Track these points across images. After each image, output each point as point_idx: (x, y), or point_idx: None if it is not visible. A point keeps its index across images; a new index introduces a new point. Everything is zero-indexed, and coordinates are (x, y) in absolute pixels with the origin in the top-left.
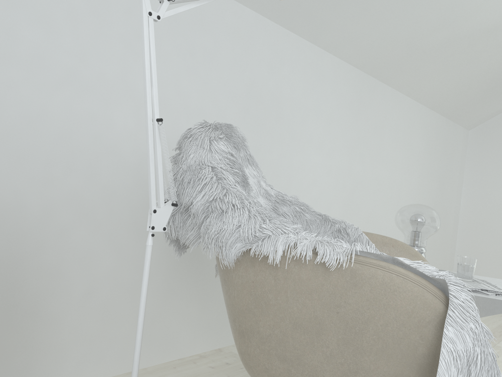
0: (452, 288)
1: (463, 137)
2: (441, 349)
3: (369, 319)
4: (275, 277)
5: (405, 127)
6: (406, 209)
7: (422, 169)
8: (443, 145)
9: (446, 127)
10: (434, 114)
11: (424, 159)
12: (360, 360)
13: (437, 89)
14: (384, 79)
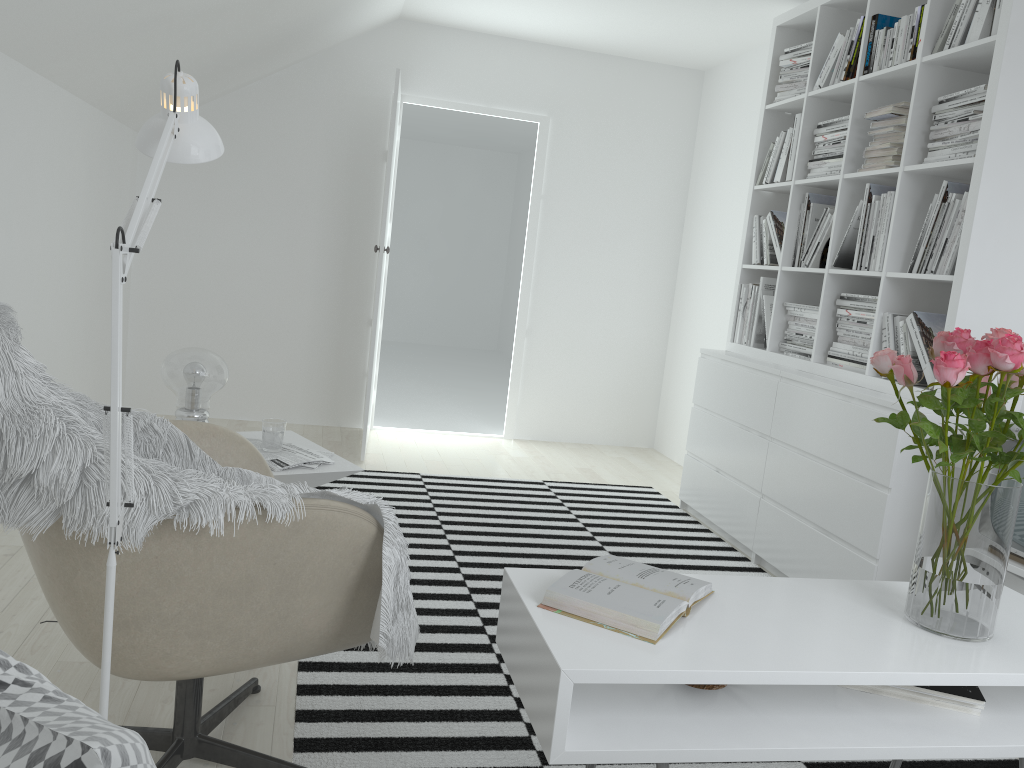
0: (385, 511)
1: (132, 148)
2: (382, 569)
3: (308, 560)
4: (196, 545)
5: (63, 149)
6: (183, 360)
7: (86, 220)
8: (110, 169)
9: (113, 135)
10: (97, 114)
11: (87, 201)
12: (292, 603)
13: (114, 79)
14: (35, 64)
